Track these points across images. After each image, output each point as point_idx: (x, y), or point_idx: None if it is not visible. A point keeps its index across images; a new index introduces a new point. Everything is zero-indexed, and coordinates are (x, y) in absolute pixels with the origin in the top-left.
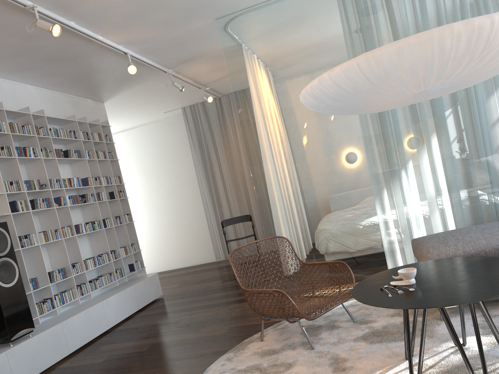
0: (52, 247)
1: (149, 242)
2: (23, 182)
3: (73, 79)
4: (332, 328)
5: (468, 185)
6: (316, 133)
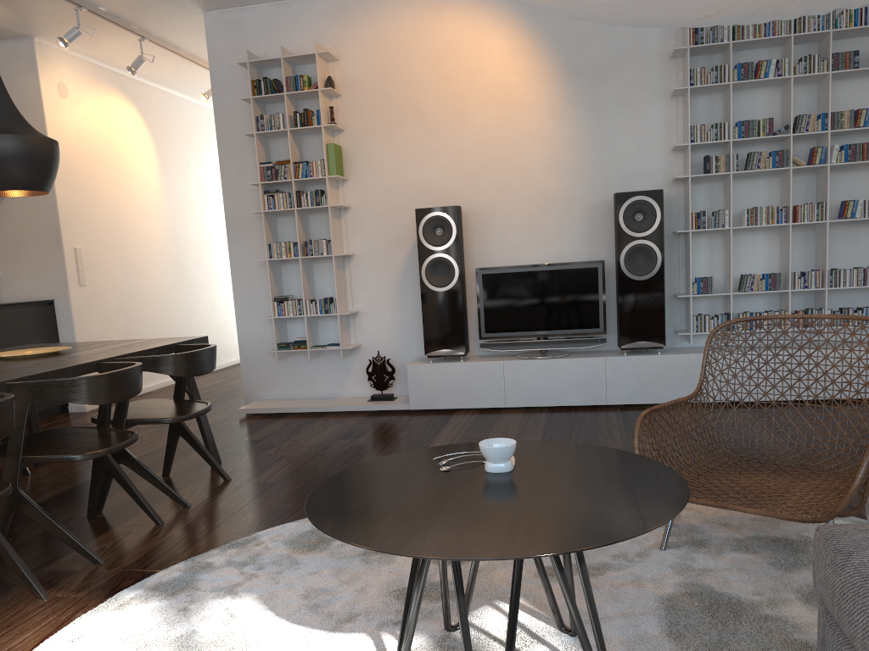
0: (782, 235)
1: None
2: (729, 126)
3: None
4: (783, 564)
5: None
6: None
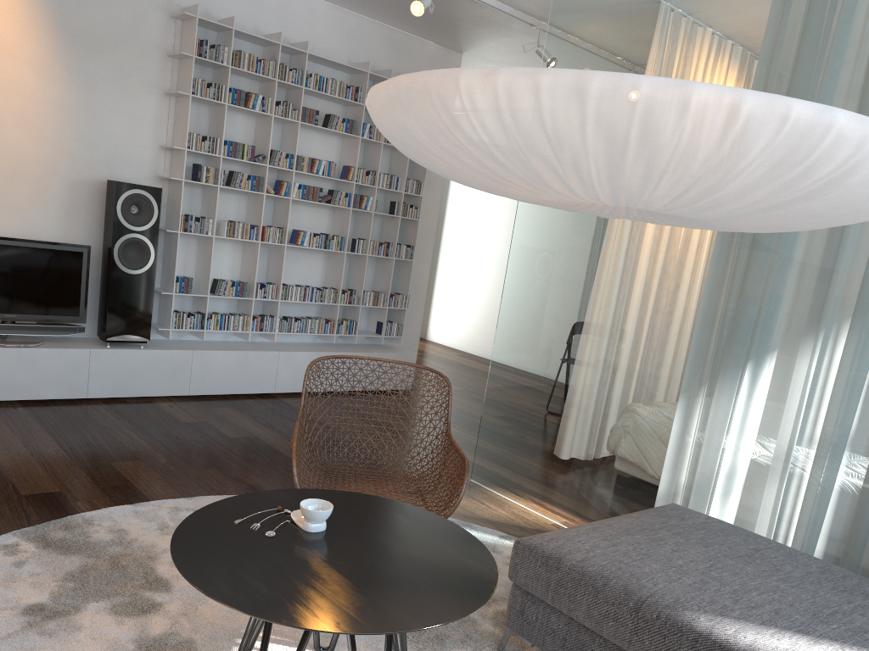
0: (247, 248)
1: (498, 308)
2: (222, 143)
3: (378, 2)
4: None
5: (856, 462)
6: (629, 221)
